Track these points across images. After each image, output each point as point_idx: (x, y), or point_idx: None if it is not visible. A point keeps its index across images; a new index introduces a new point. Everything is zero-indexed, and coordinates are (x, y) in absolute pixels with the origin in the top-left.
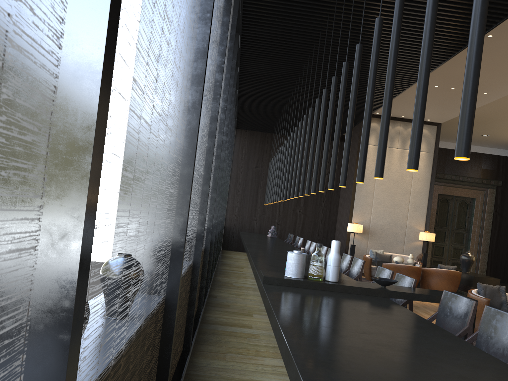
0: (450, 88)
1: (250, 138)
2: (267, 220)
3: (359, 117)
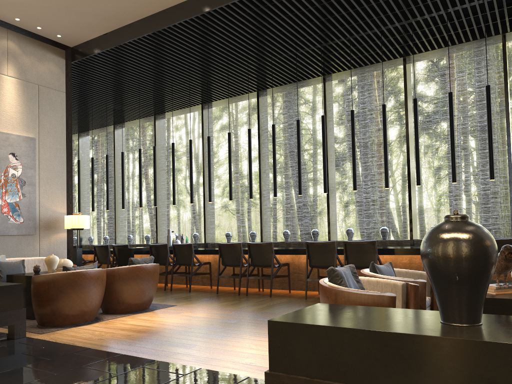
0: None
1: None
2: None
3: None
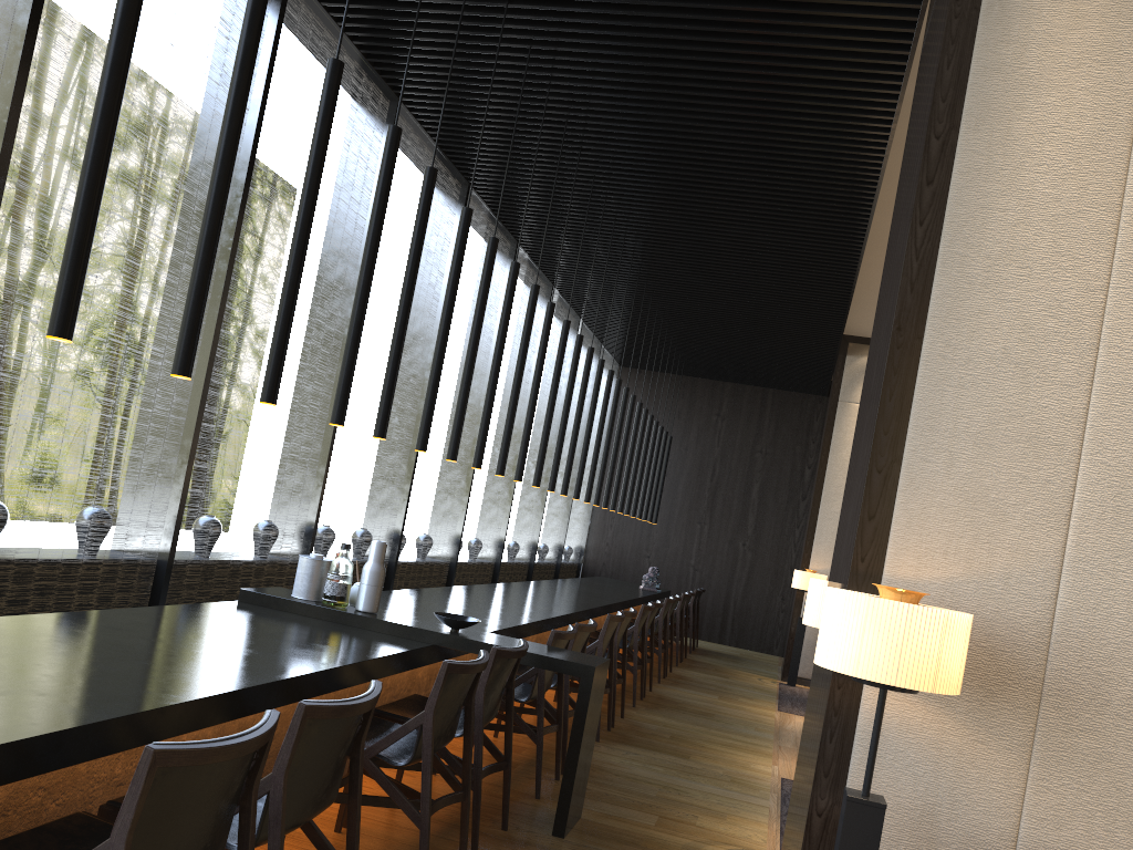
0: None
1: (647, 386)
2: (672, 558)
3: (827, 344)
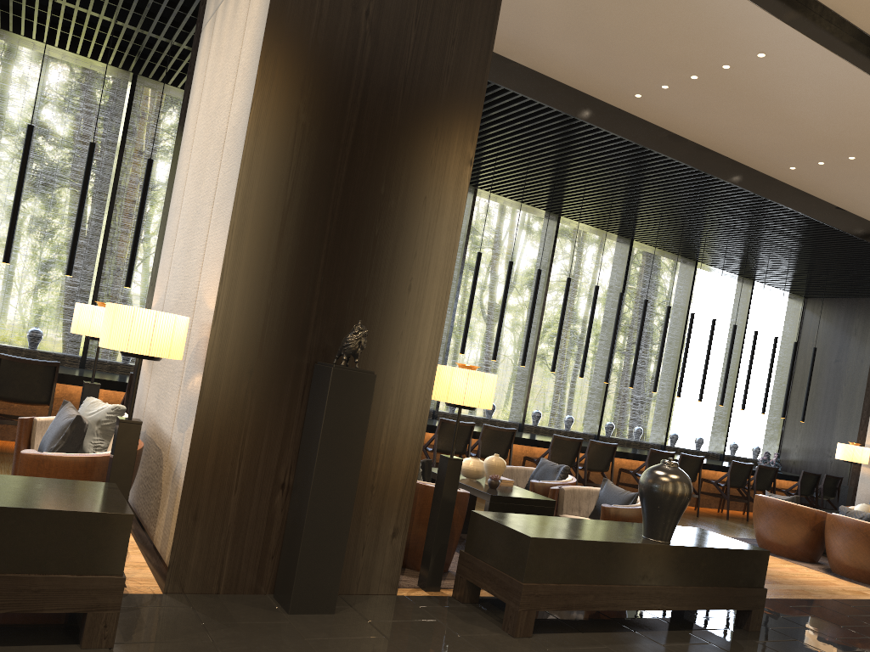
0: (848, 158)
1: (828, 311)
2: None
3: (861, 242)
